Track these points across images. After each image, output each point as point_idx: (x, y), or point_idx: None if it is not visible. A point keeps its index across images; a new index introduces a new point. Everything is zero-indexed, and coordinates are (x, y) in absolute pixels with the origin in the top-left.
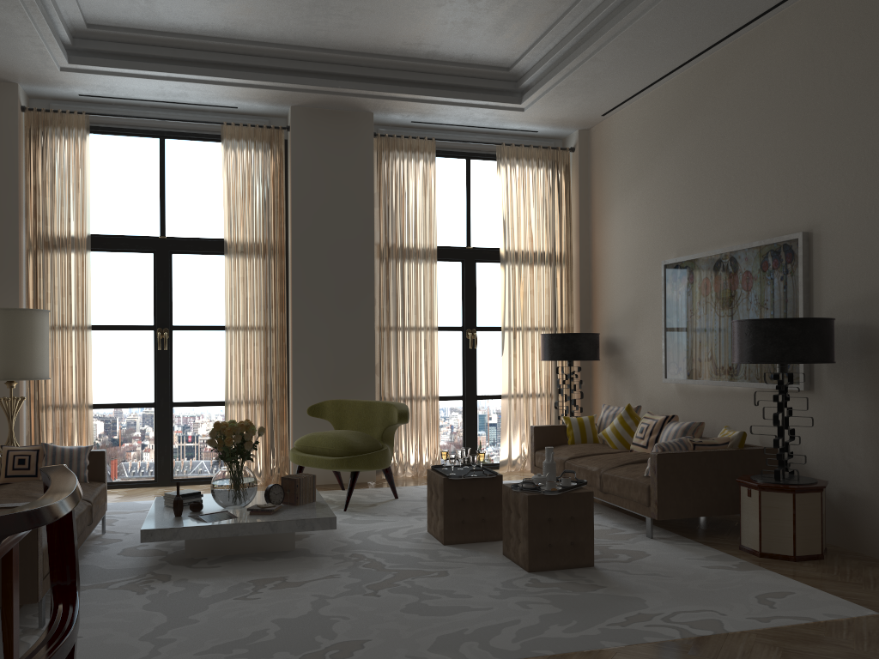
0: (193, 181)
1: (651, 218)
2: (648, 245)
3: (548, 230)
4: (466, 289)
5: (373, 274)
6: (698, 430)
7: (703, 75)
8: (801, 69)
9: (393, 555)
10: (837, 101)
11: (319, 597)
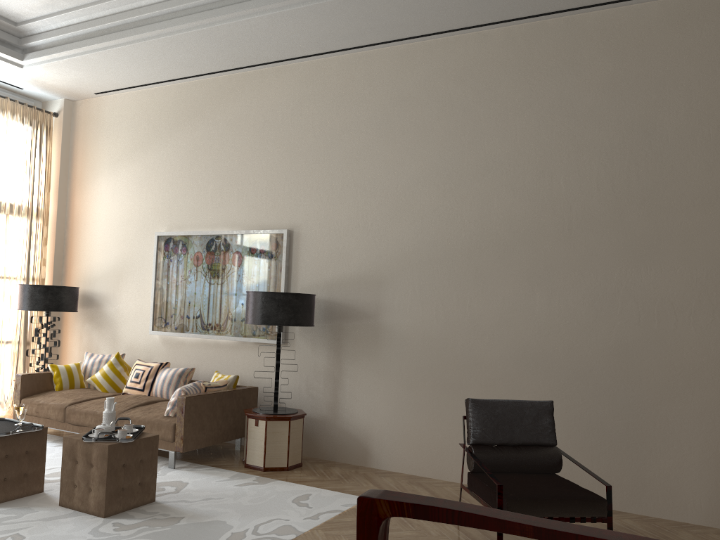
0: None
1: (142, 194)
2: (138, 216)
3: (28, 185)
4: None
5: None
6: (190, 374)
7: (205, 91)
8: (291, 113)
9: None
10: (318, 143)
11: None
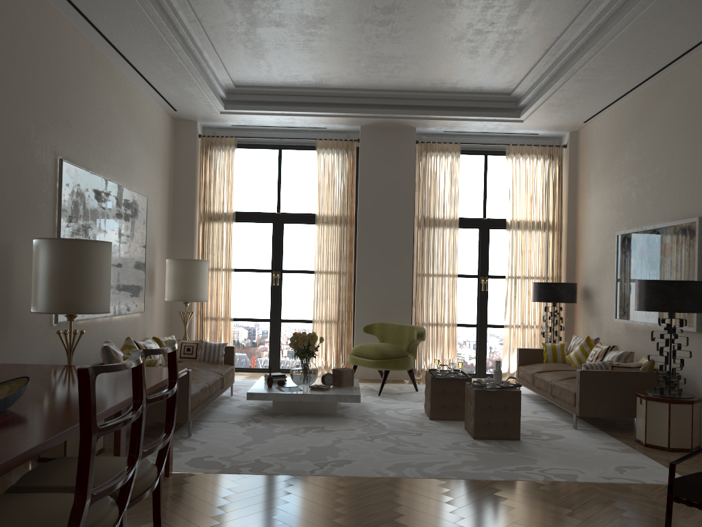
0: (298, 176)
1: (612, 200)
2: (610, 220)
3: (543, 206)
4: (481, 248)
5: (412, 237)
6: (629, 357)
7: (646, 97)
8: None
9: (394, 422)
10: None
11: (338, 438)
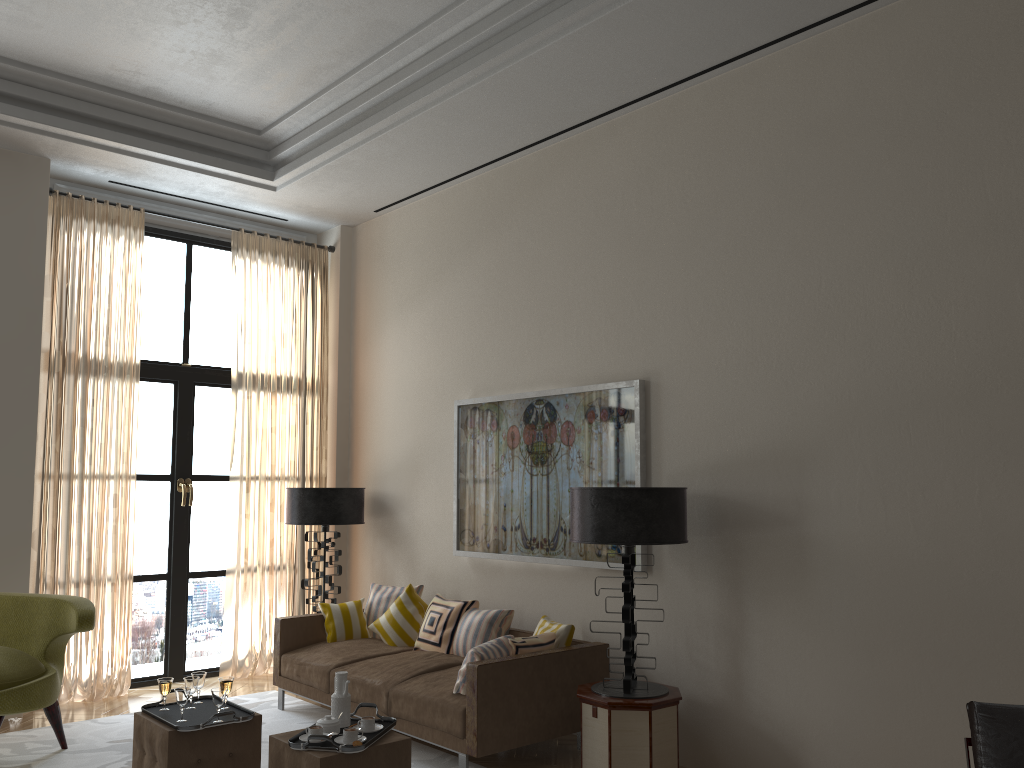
0: None
1: (438, 345)
2: (434, 379)
3: (298, 349)
4: (180, 422)
5: (37, 395)
6: (506, 620)
7: (511, 180)
8: (635, 190)
9: None
10: (679, 232)
11: None
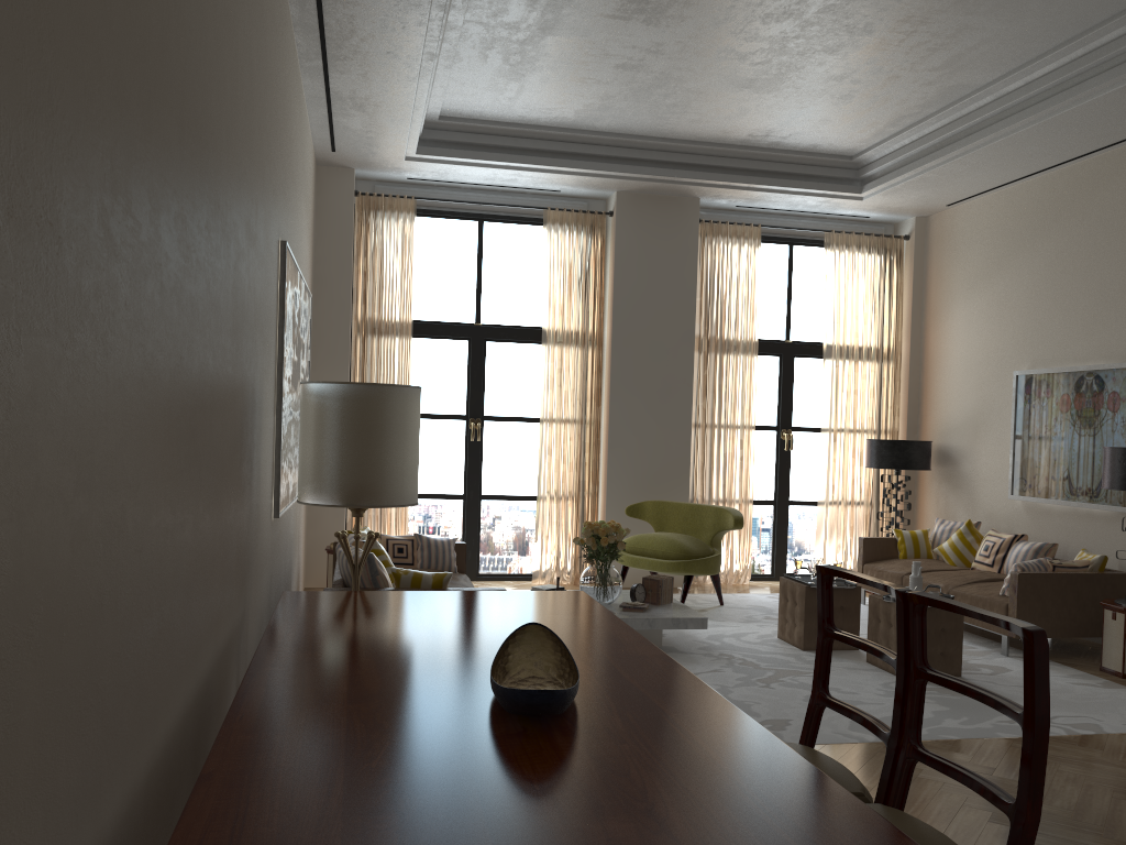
0: (509, 266)
1: (1001, 323)
2: (996, 352)
3: (876, 325)
4: (783, 386)
5: (693, 369)
6: (1050, 551)
7: (1073, 181)
8: None
9: (760, 656)
10: None
11: (720, 686)
